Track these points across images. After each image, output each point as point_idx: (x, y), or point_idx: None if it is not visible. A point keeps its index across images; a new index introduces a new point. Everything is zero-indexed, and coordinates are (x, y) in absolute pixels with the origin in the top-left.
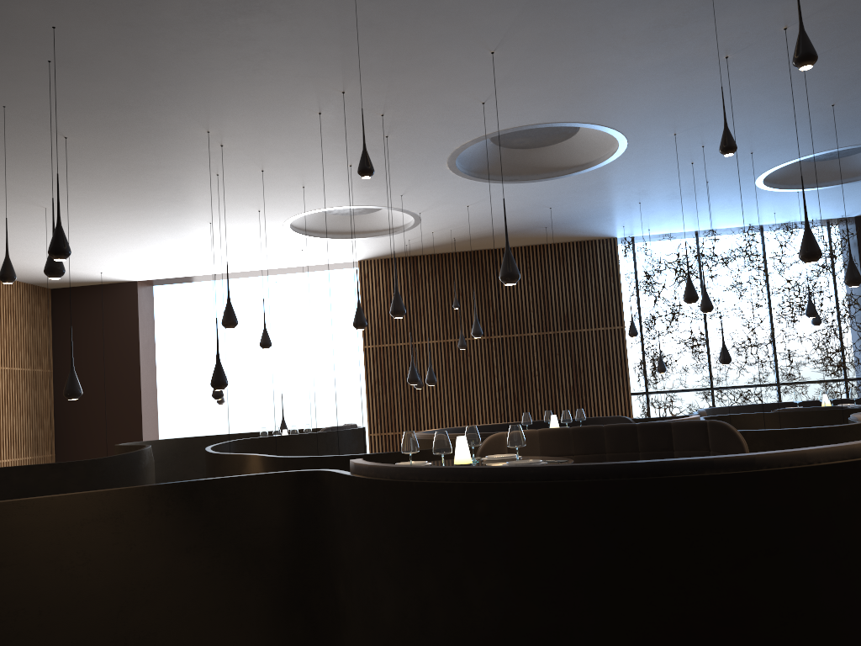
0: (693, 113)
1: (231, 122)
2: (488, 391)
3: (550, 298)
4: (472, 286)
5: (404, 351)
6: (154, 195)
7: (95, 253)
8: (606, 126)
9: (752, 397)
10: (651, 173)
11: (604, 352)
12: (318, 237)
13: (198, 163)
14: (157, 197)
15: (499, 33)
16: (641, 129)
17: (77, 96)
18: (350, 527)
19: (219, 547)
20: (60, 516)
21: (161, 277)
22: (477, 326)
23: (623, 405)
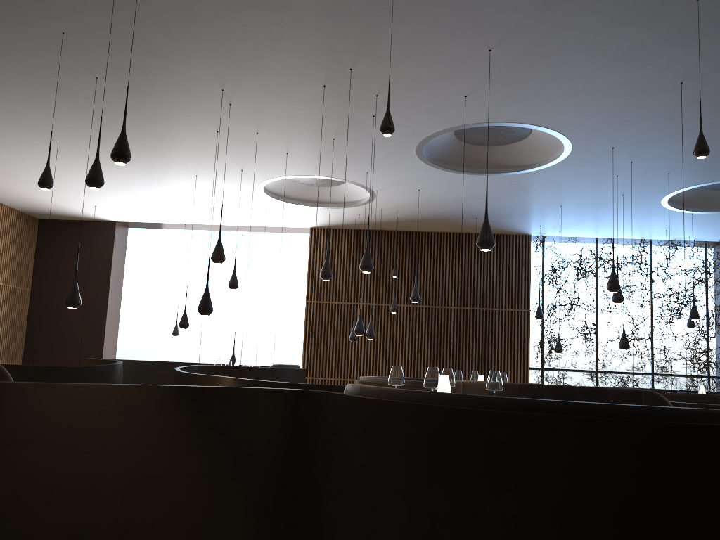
0: (635, 130)
1: (245, 83)
2: (408, 351)
3: (470, 278)
4: (404, 261)
5: (341, 309)
6: (156, 143)
7: (88, 191)
8: (559, 132)
9: (629, 382)
10: (580, 180)
11: (510, 330)
12: (283, 201)
13: (204, 118)
14: (158, 145)
15: (502, 32)
16: (587, 139)
17: (119, 39)
18: (349, 444)
19: (218, 450)
20: (81, 403)
21: (138, 221)
22: (416, 292)
23: (522, 376)
